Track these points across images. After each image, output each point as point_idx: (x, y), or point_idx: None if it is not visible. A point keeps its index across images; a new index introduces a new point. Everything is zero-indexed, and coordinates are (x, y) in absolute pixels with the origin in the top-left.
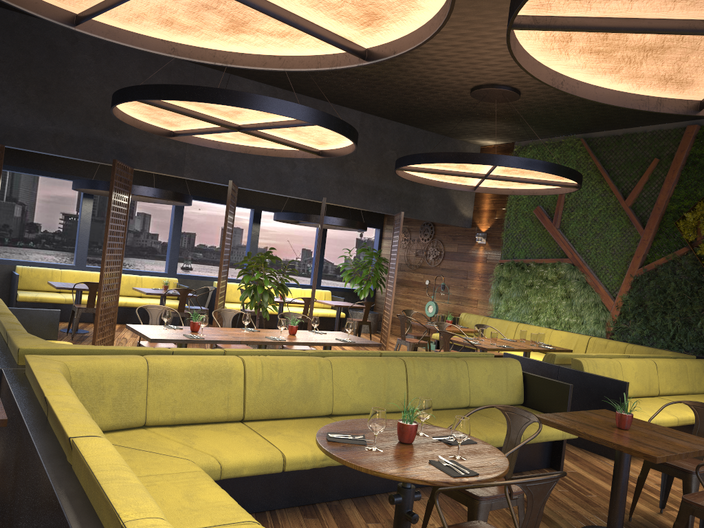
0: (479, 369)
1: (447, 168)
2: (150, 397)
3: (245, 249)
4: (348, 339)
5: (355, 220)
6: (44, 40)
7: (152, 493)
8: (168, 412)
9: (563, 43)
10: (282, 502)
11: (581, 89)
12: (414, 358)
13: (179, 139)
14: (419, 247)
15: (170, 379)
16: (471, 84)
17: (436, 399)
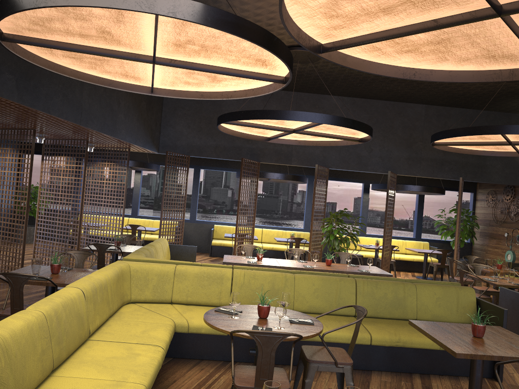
0: (427, 292)
1: (474, 140)
2: (175, 286)
3: (371, 212)
4: (368, 270)
5: (449, 186)
6: None
7: (129, 327)
8: (183, 296)
9: (379, 51)
10: (242, 358)
11: (436, 75)
12: (366, 279)
13: (273, 142)
14: (503, 206)
15: (186, 278)
16: None
17: (382, 310)
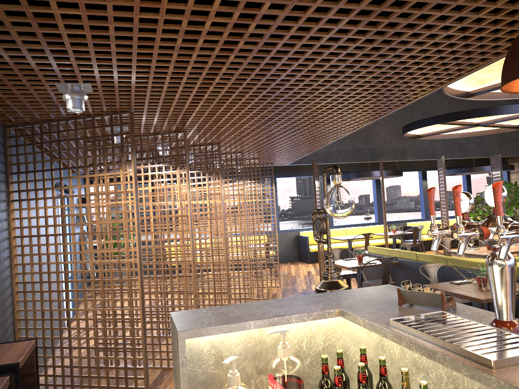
0: None
1: None
2: None
3: (404, 199)
4: None
5: (487, 164)
6: None
7: None
8: None
9: None
10: None
11: None
12: None
13: (422, 138)
14: None
15: None
16: None
17: None
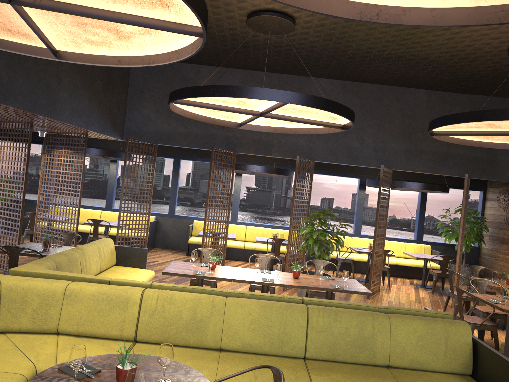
0: (405, 328)
1: (482, 129)
2: (63, 312)
3: (370, 210)
4: (342, 286)
5: (455, 184)
6: (180, 75)
7: None
8: (73, 325)
9: None
10: None
11: (411, 15)
12: (323, 308)
13: (245, 128)
14: None
15: (79, 301)
16: (503, 45)
17: (342, 352)
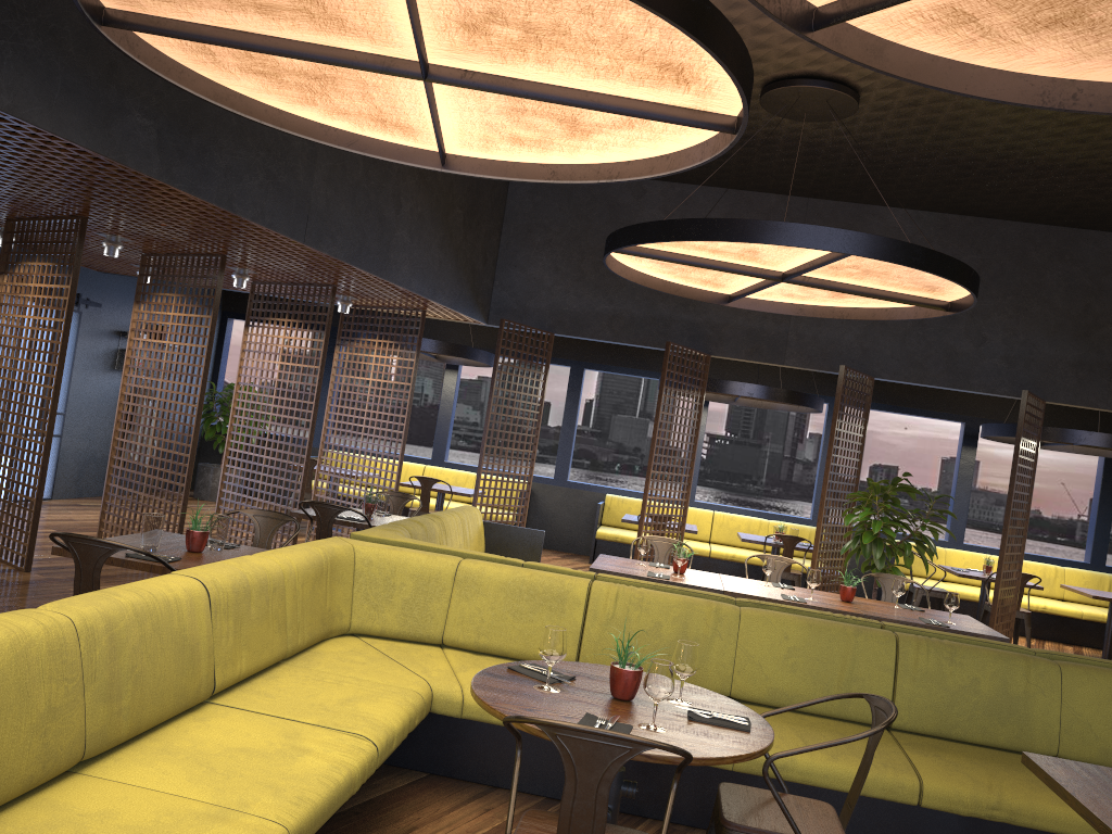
0: (1093, 688)
1: None
2: (452, 608)
3: (981, 496)
4: (945, 623)
5: None
6: (605, 200)
7: (318, 688)
8: (470, 632)
9: (971, 26)
10: None
11: None
12: (927, 638)
13: (739, 306)
14: None
15: (480, 591)
16: None
17: (964, 722)
